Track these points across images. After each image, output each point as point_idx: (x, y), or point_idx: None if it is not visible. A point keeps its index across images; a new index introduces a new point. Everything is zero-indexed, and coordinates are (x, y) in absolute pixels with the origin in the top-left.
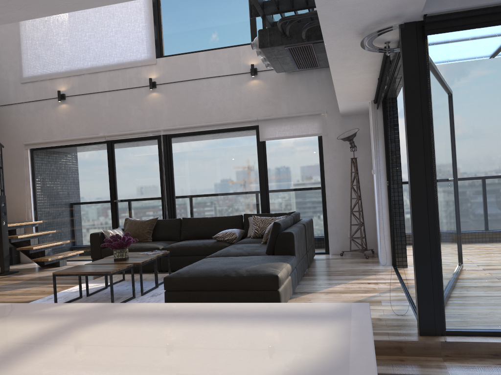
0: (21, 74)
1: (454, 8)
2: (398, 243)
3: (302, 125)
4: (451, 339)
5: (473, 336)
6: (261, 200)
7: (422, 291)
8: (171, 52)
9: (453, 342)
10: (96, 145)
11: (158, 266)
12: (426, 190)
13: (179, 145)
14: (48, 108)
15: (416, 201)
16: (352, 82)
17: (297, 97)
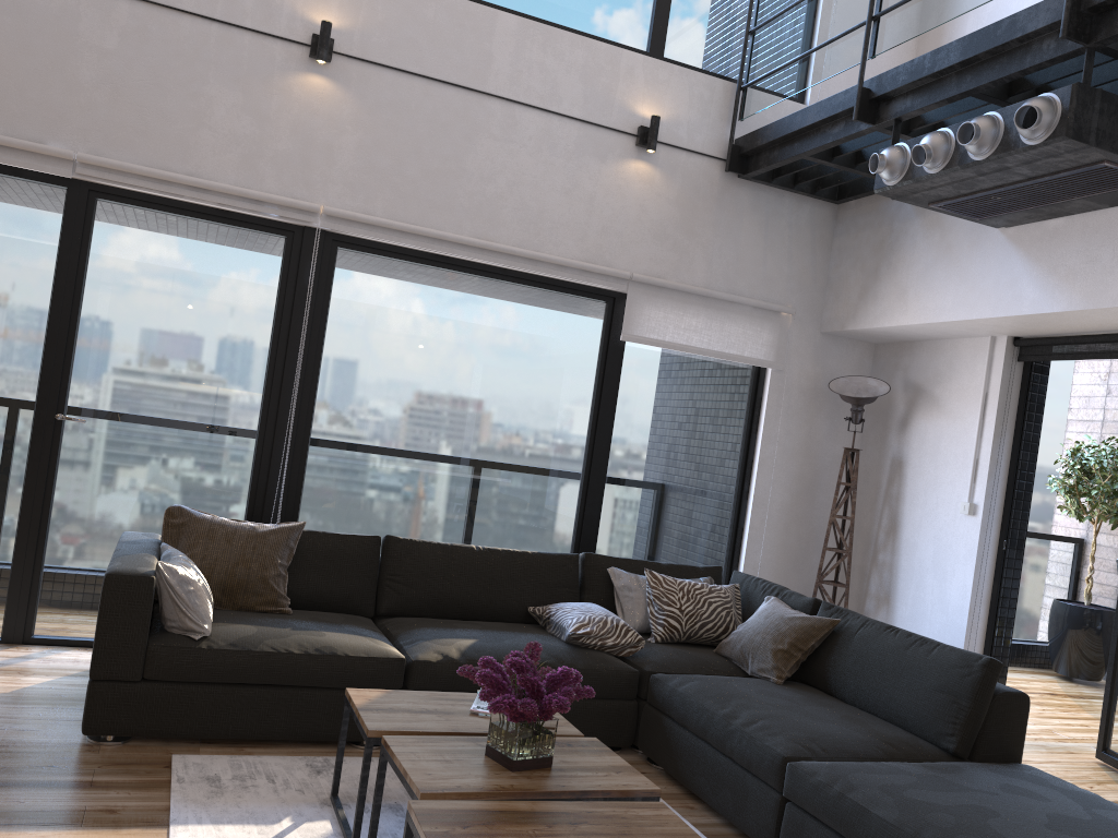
0: None
1: None
2: None
3: (733, 328)
4: None
5: None
6: (581, 509)
7: None
8: None
9: None
10: (12, 179)
11: None
12: None
13: (361, 279)
14: None
15: None
16: None
17: (737, 250)
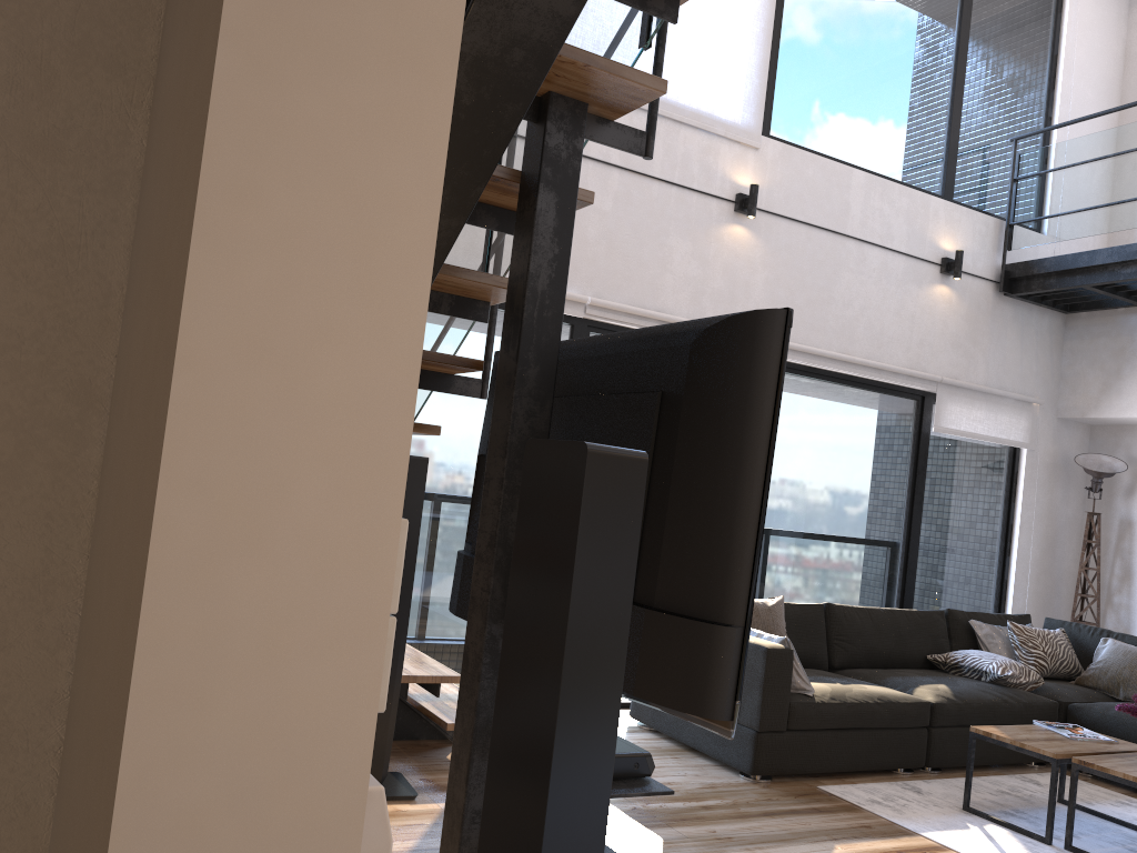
0: None
1: None
2: None
3: (1002, 418)
4: None
5: None
6: (903, 571)
7: None
8: (787, 133)
9: None
10: None
11: (922, 755)
12: None
13: None
14: None
15: None
16: None
17: (1003, 354)
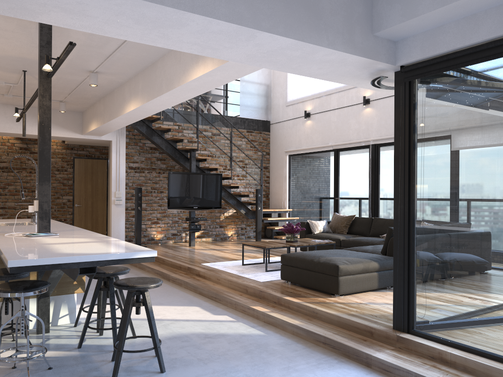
0: (286, 99)
1: (417, 59)
2: None
3: None
4: (408, 336)
5: (428, 340)
6: None
7: (396, 293)
8: None
9: (404, 337)
10: (327, 152)
11: None
12: (403, 210)
13: (385, 153)
14: (299, 124)
15: (396, 218)
16: None
17: None
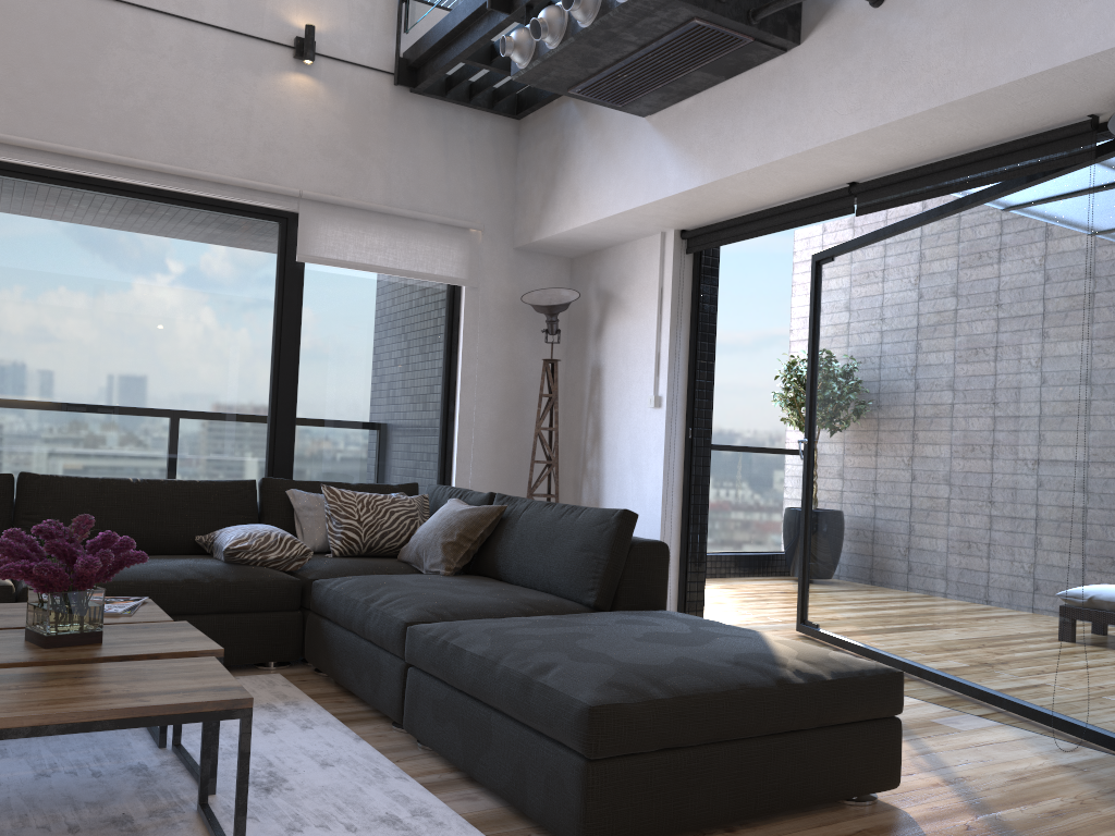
0: None
1: None
2: (691, 579)
3: (420, 246)
4: None
5: None
6: (272, 442)
7: None
8: None
9: None
10: None
11: None
12: None
13: None
14: None
15: None
16: (803, 172)
17: (416, 166)
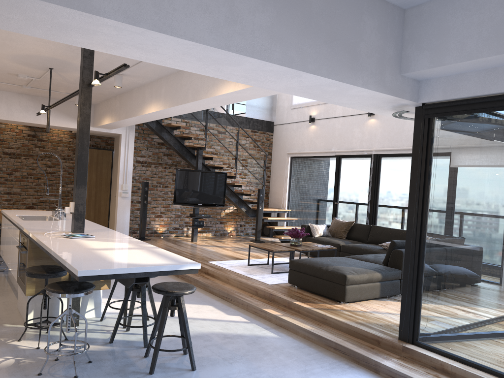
0: (291, 102)
1: (439, 100)
2: None
3: None
4: (412, 347)
5: (431, 352)
6: None
7: (403, 307)
8: None
9: (409, 348)
10: (329, 158)
11: None
12: (415, 233)
13: (386, 163)
14: (303, 128)
15: (408, 240)
16: None
17: None
